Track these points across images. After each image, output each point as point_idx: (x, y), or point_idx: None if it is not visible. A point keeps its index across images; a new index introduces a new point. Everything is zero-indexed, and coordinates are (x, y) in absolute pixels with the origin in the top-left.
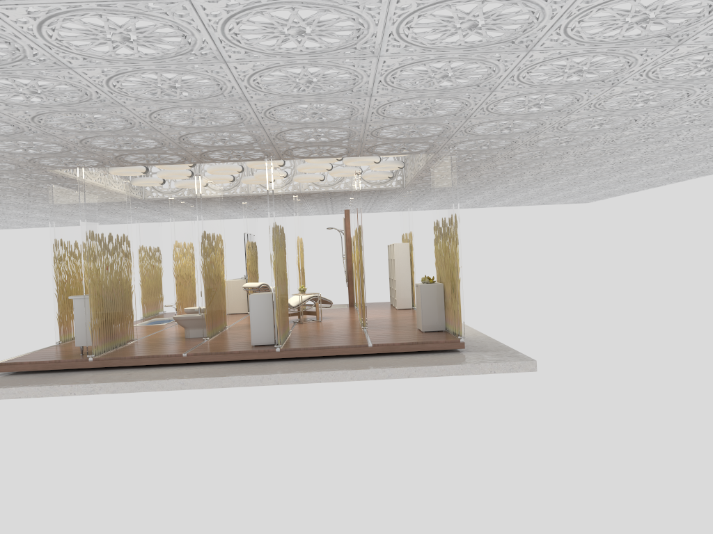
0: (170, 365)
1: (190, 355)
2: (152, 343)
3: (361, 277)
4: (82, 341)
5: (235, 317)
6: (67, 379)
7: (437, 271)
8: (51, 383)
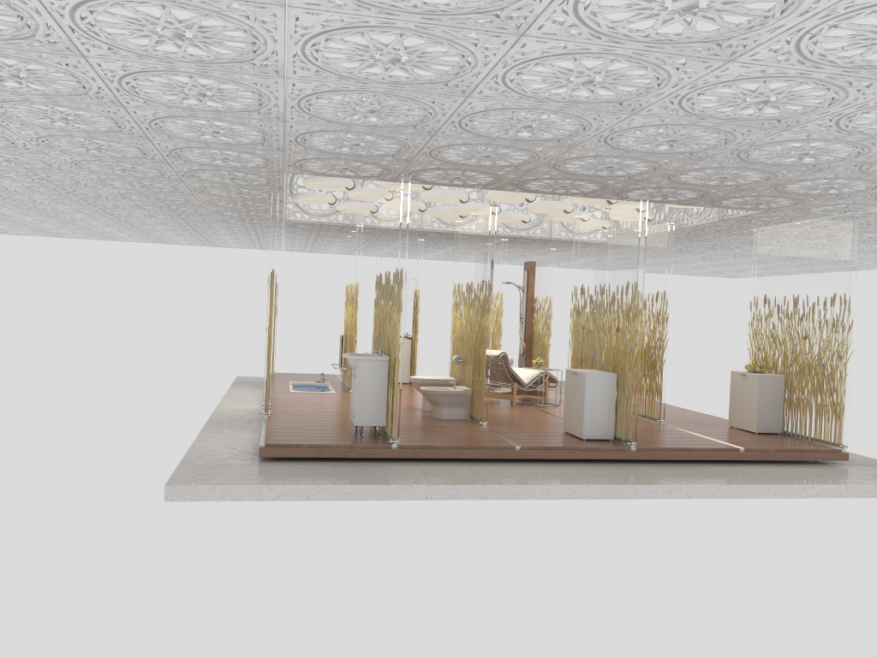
0: (492, 460)
1: (524, 449)
2: (416, 425)
3: (654, 357)
4: (365, 419)
5: (408, 389)
6: (396, 474)
7: (758, 358)
8: (388, 480)
